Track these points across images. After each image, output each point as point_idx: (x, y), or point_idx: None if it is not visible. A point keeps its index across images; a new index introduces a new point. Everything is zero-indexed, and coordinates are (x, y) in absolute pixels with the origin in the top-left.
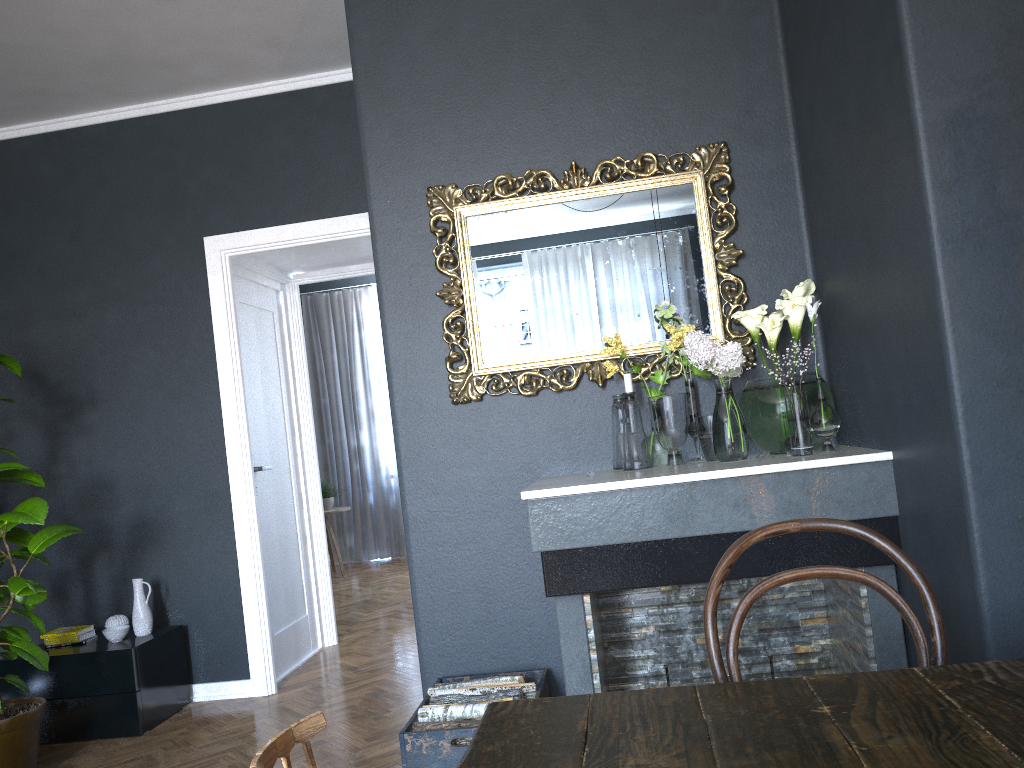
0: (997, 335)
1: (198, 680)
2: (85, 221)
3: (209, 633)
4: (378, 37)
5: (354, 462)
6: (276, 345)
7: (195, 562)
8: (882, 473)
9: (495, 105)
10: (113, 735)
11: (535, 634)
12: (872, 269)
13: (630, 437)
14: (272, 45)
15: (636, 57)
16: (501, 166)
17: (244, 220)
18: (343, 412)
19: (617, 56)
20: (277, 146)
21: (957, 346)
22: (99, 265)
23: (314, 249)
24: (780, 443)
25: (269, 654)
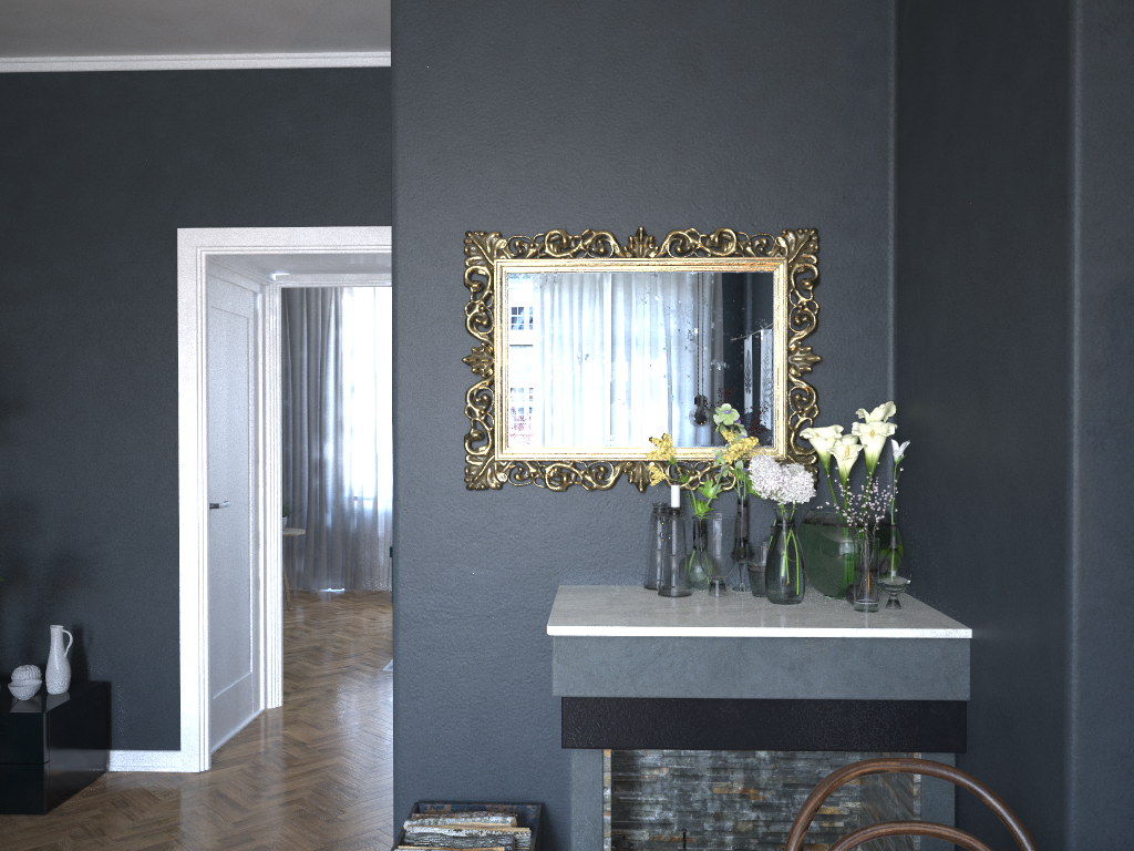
0: (1128, 547)
1: (117, 746)
2: (32, 188)
3: (136, 693)
4: (427, 42)
5: (314, 477)
6: (248, 357)
7: (128, 609)
8: (957, 651)
9: (557, 145)
10: (11, 811)
11: (531, 762)
12: (979, 423)
13: (671, 559)
14: (288, 15)
15: (727, 114)
16: (555, 218)
17: (229, 214)
18: (307, 419)
19: (706, 109)
20: (278, 132)
21: (1083, 554)
22: (45, 243)
23: (307, 255)
24: (839, 589)
25: (206, 724)
